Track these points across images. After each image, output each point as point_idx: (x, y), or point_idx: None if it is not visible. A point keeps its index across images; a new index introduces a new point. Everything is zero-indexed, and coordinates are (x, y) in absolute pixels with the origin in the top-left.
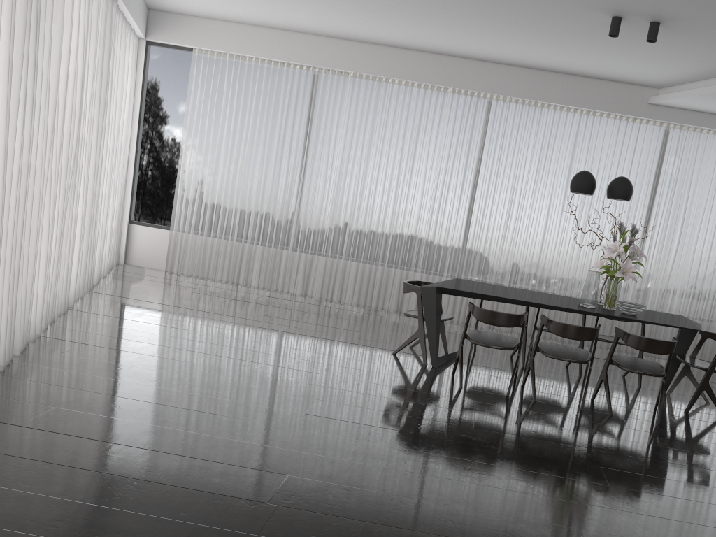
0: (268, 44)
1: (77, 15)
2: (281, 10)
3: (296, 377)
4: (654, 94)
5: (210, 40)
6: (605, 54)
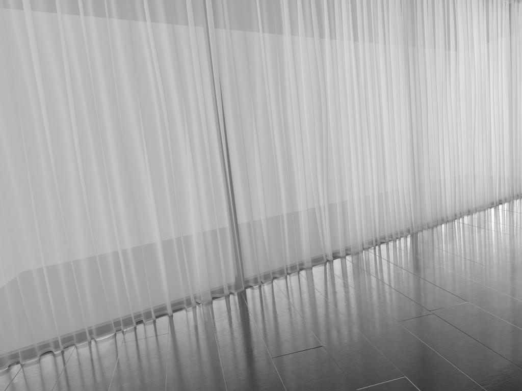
0: None
1: (461, 25)
2: None
3: None
4: None
5: None
6: None
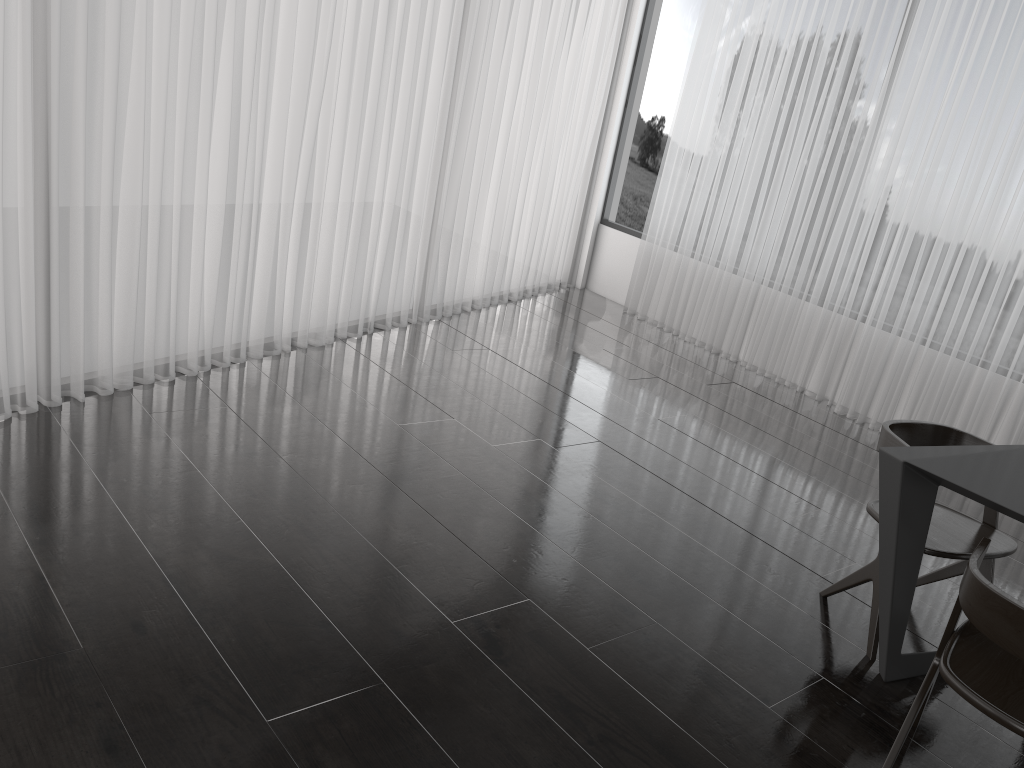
0: None
1: None
2: None
3: (458, 592)
4: None
5: None
6: None
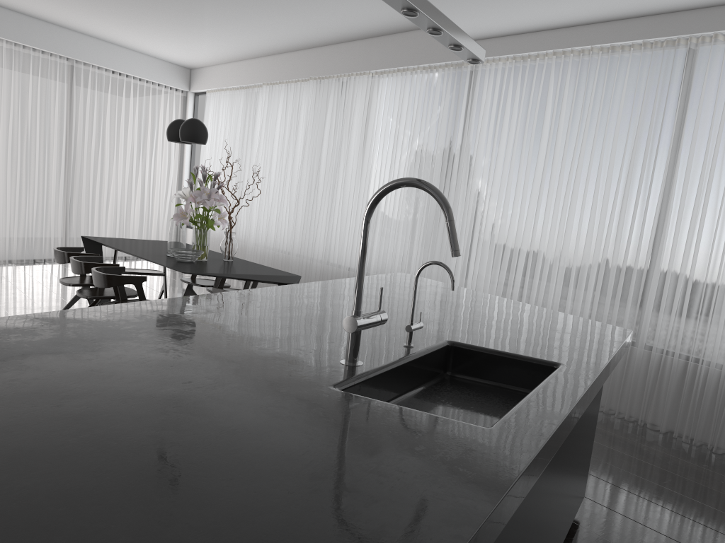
0: (231, 75)
1: None
2: (188, 44)
3: None
4: None
5: (210, 82)
6: (313, 2)
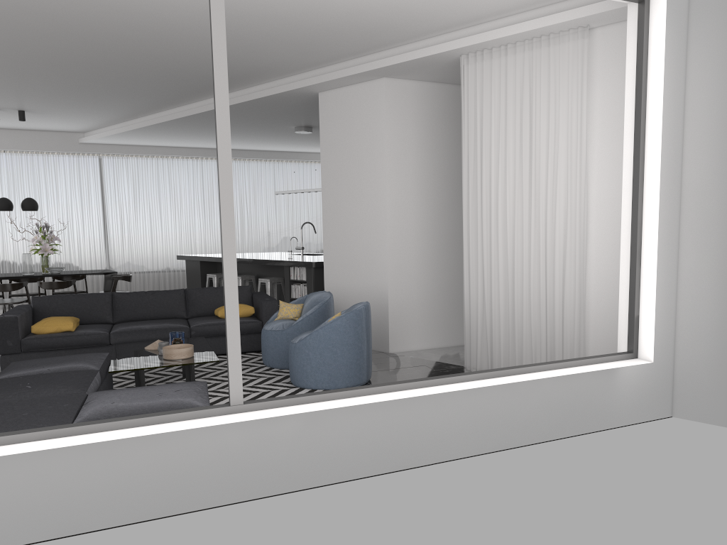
0: None
1: None
2: None
3: None
4: (82, 137)
5: None
6: (19, 121)
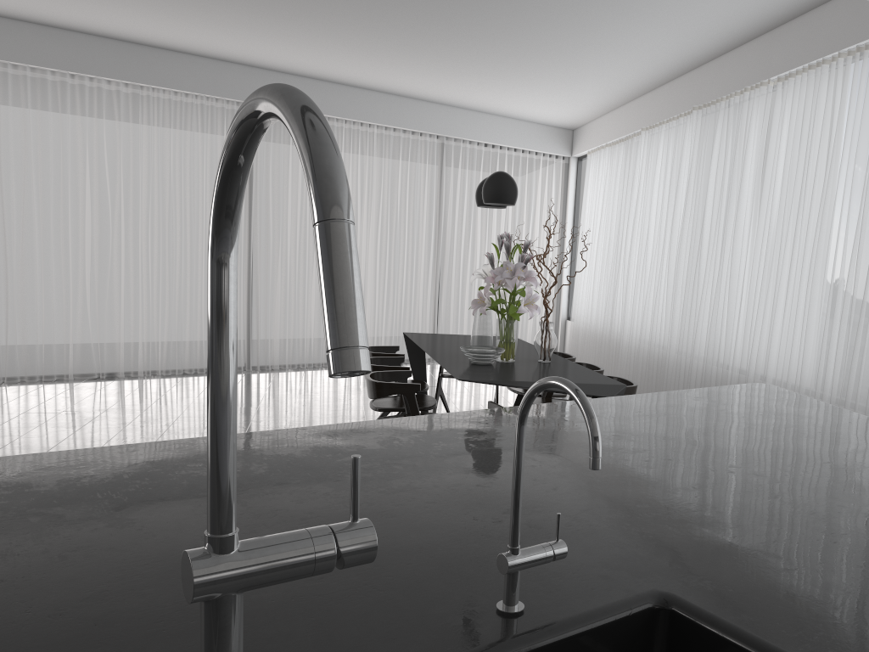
0: (610, 127)
1: None
2: (555, 96)
3: (308, 401)
4: None
5: (590, 141)
6: None
